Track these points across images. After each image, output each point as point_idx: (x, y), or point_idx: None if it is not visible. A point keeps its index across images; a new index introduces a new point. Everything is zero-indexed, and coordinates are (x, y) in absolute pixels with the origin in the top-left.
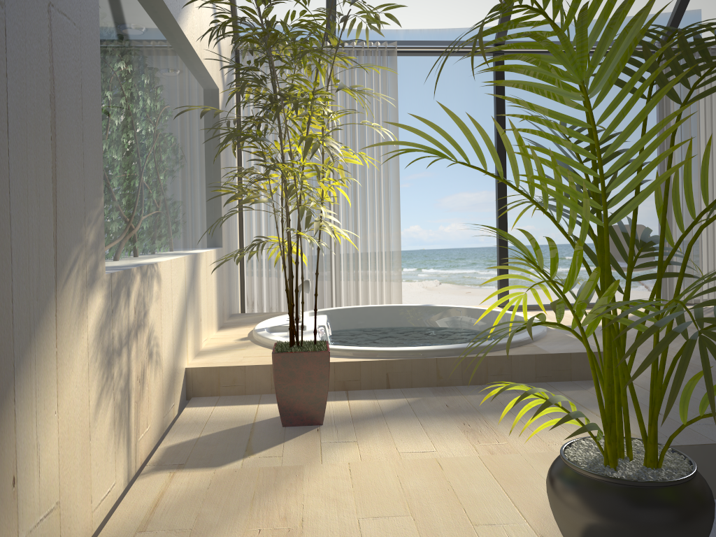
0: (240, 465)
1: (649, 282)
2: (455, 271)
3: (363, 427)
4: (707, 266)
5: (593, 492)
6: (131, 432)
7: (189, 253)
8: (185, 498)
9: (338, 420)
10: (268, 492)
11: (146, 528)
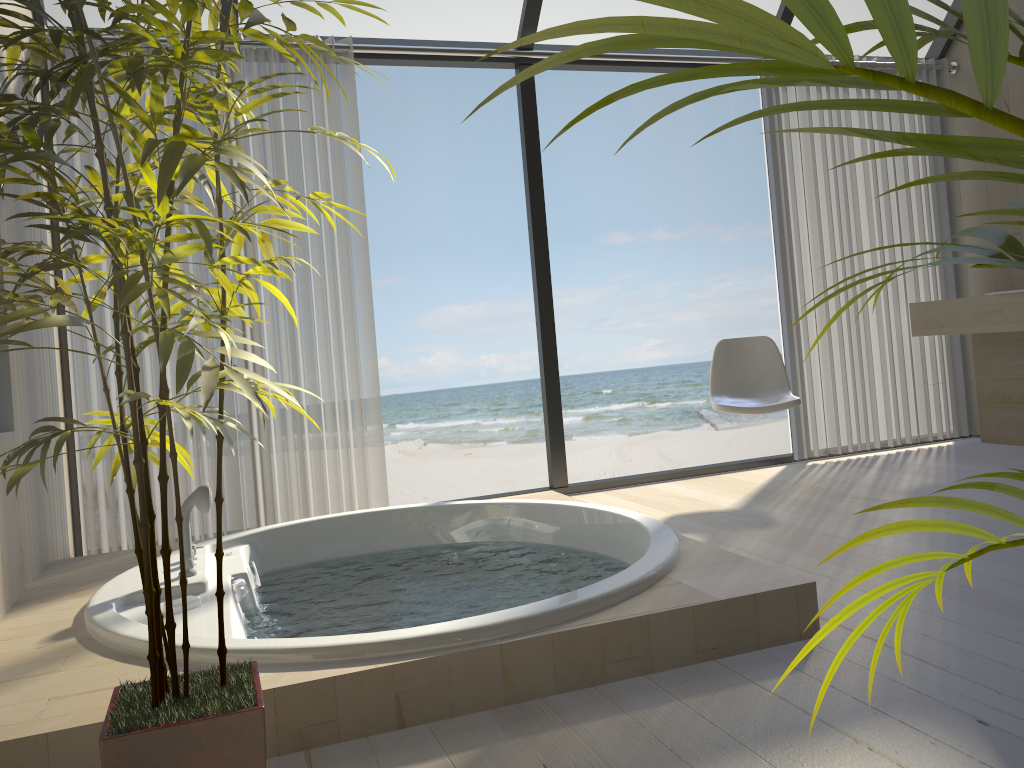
0: None
1: (715, 418)
2: (447, 424)
3: None
4: (855, 394)
5: None
6: None
7: None
8: None
9: None
10: None
11: None
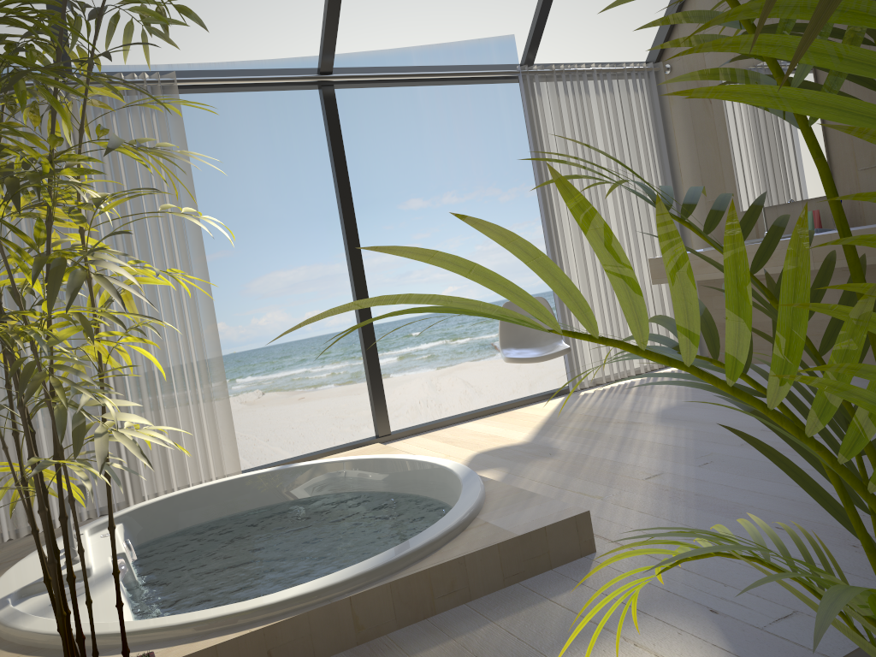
0: None
1: None
2: (281, 374)
3: None
4: (613, 334)
5: None
6: None
7: None
8: None
9: None
10: None
11: None
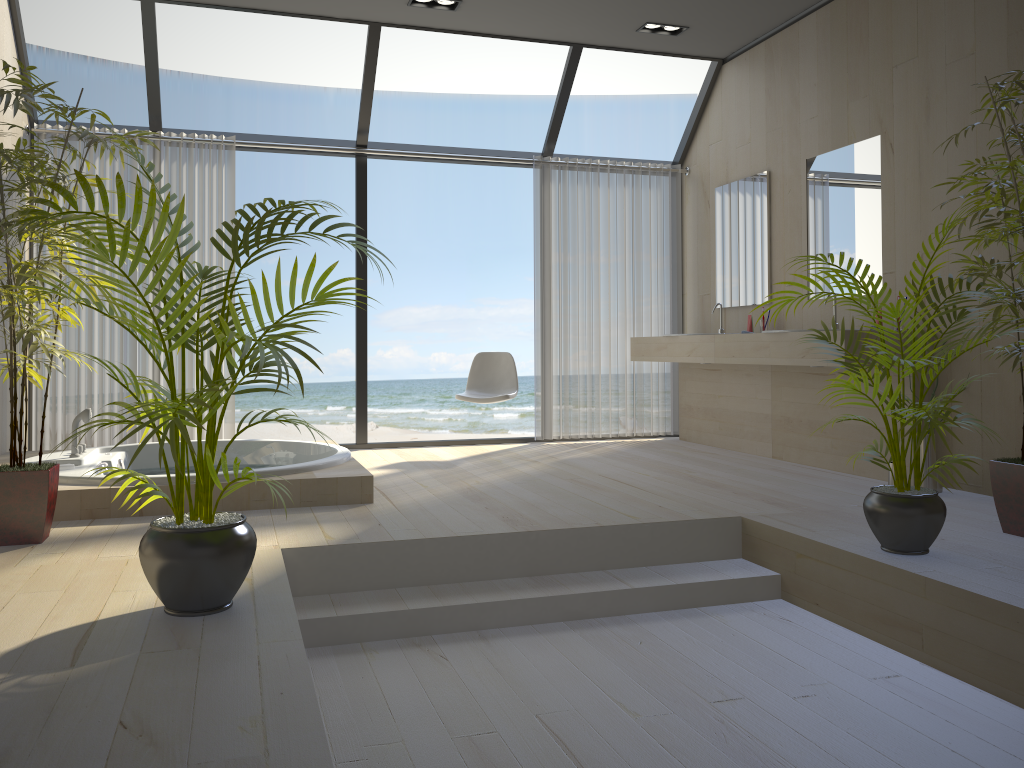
0: None
1: None
2: (397, 410)
3: (82, 543)
4: (585, 398)
5: (154, 539)
6: None
7: None
8: None
9: (61, 540)
10: None
11: None
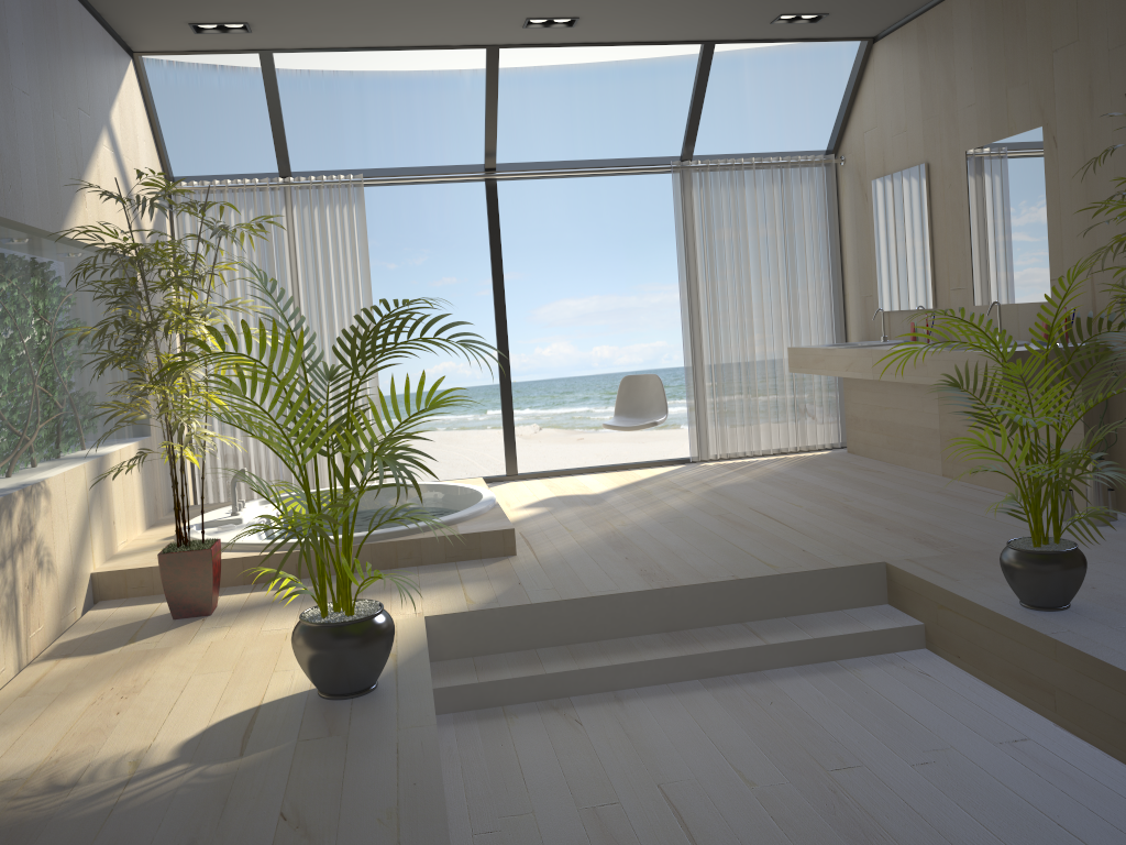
0: (119, 650)
1: None
2: (561, 410)
3: (246, 614)
4: (742, 414)
5: (303, 633)
6: (21, 629)
7: (97, 455)
8: (63, 675)
9: (228, 610)
10: (132, 666)
11: (26, 694)
